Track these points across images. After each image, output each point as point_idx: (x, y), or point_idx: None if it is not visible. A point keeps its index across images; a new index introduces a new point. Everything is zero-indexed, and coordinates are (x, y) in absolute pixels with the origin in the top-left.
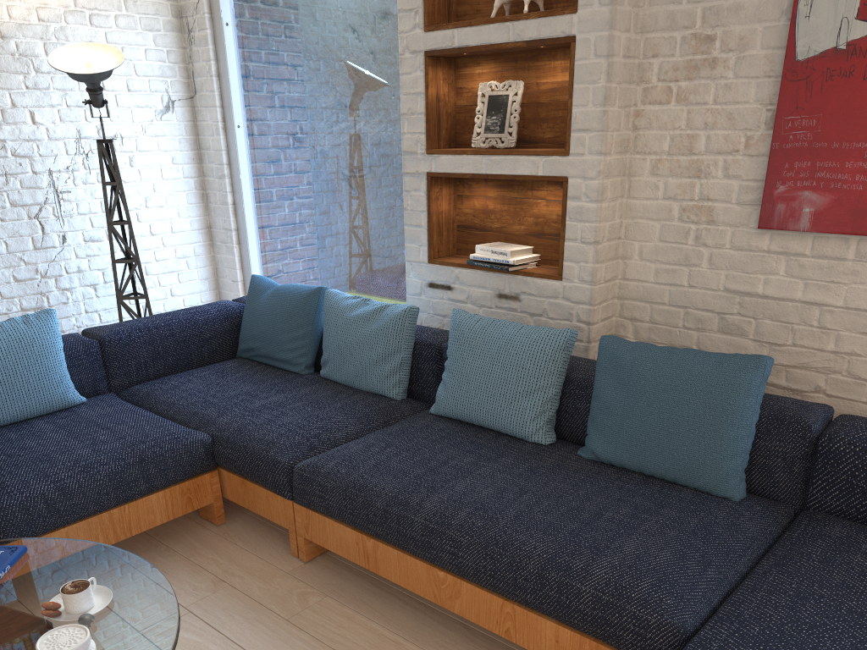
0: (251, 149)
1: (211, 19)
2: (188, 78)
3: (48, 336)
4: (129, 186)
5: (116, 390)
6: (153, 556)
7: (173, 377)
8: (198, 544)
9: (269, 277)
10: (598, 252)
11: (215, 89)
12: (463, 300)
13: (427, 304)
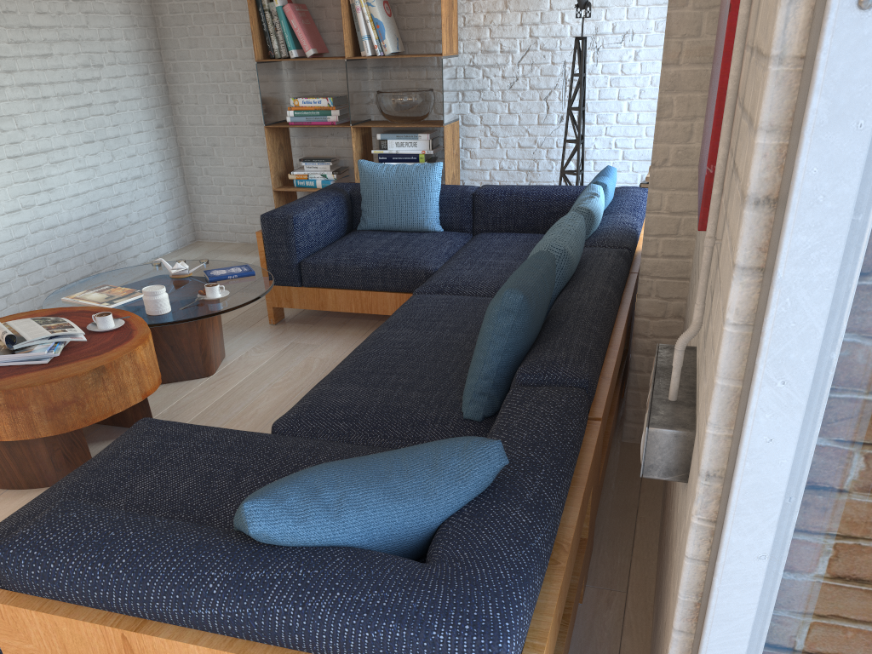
0: None
1: None
2: None
3: (424, 180)
4: (628, 78)
5: (476, 233)
6: None
7: (504, 234)
8: None
9: None
10: (653, 176)
11: None
12: None
13: None
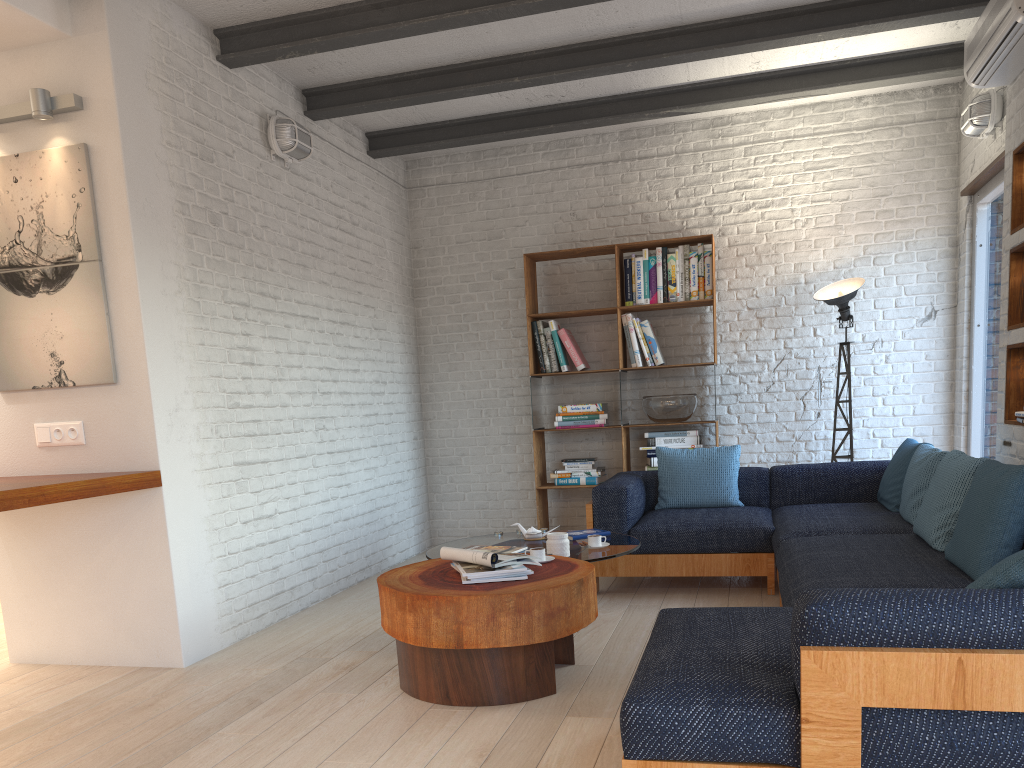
0: (985, 343)
1: (970, 243)
2: (954, 291)
3: (727, 459)
4: (880, 377)
5: (774, 508)
6: (714, 595)
7: (809, 504)
8: (743, 598)
9: (983, 454)
10: None
11: (964, 297)
12: (1014, 454)
13: (1001, 460)
